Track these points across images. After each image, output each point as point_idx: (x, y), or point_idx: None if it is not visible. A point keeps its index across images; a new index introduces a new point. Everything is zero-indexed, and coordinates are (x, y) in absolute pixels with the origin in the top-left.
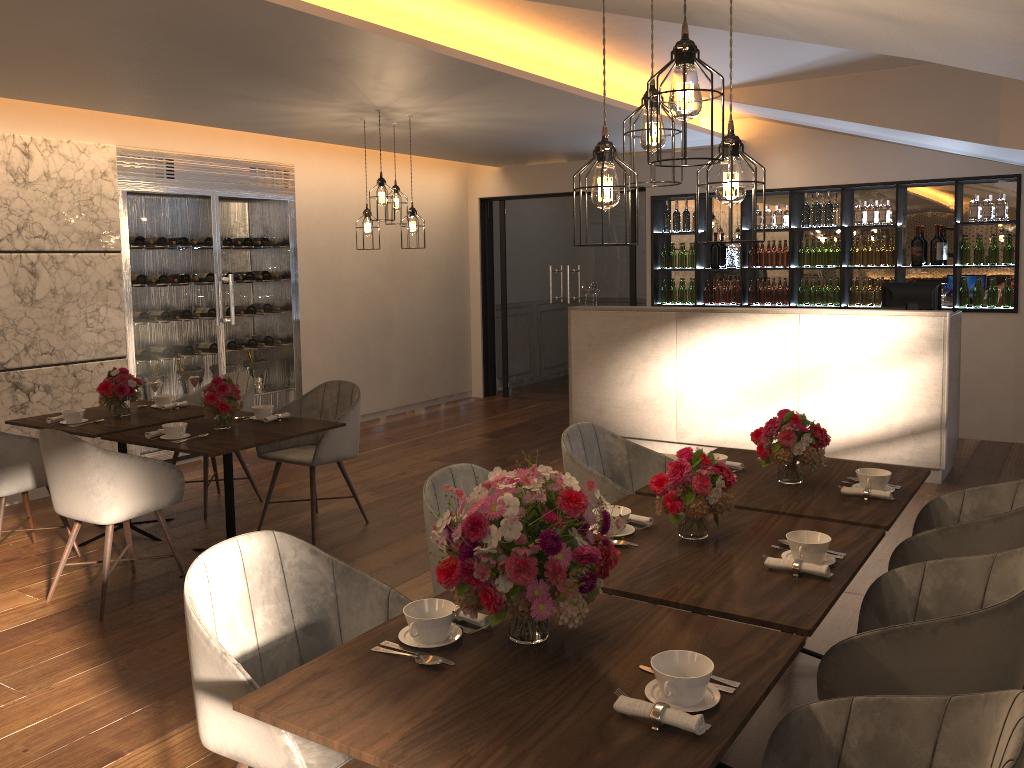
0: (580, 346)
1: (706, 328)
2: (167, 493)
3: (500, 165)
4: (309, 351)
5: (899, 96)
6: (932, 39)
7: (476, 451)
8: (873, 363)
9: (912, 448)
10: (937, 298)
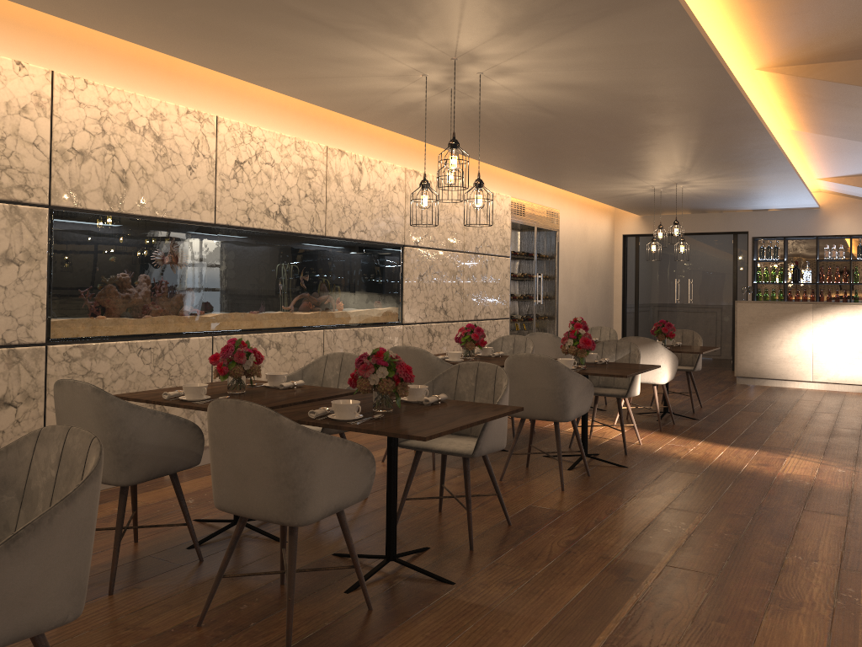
0: (743, 324)
1: (833, 313)
2: (673, 372)
3: (644, 214)
4: (560, 324)
5: None
6: None
7: (685, 385)
8: None
9: None
10: None
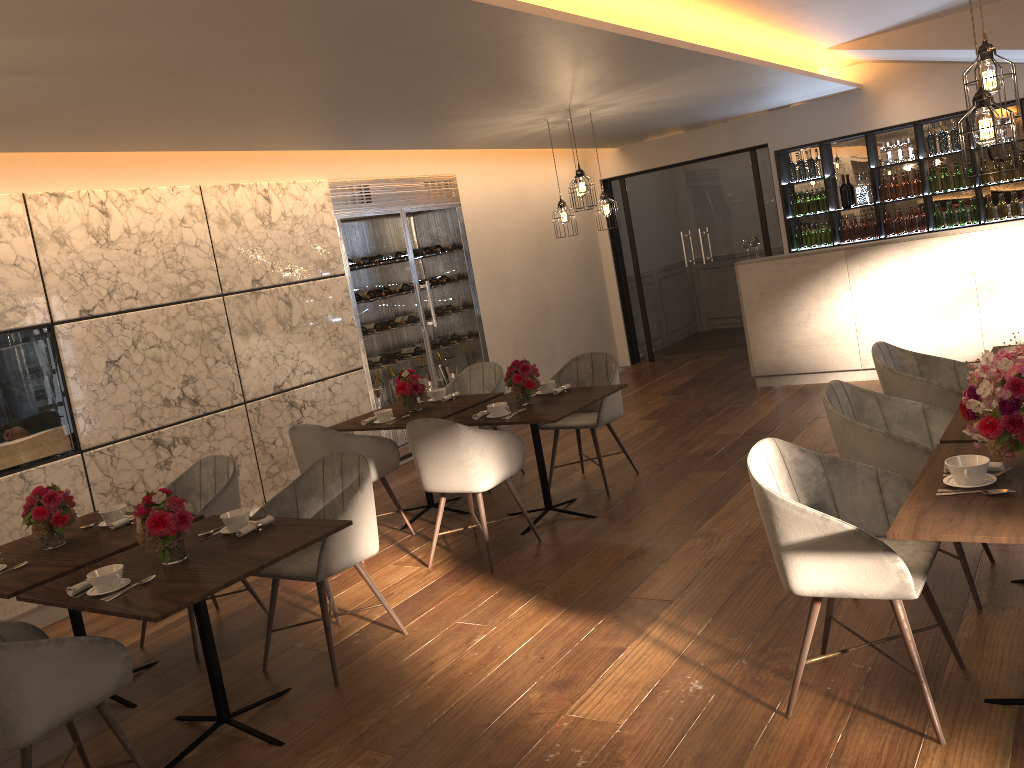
0: (751, 297)
1: (877, 260)
2: (516, 460)
3: (619, 146)
4: (492, 342)
5: None
6: None
7: (673, 407)
8: None
9: None
10: None
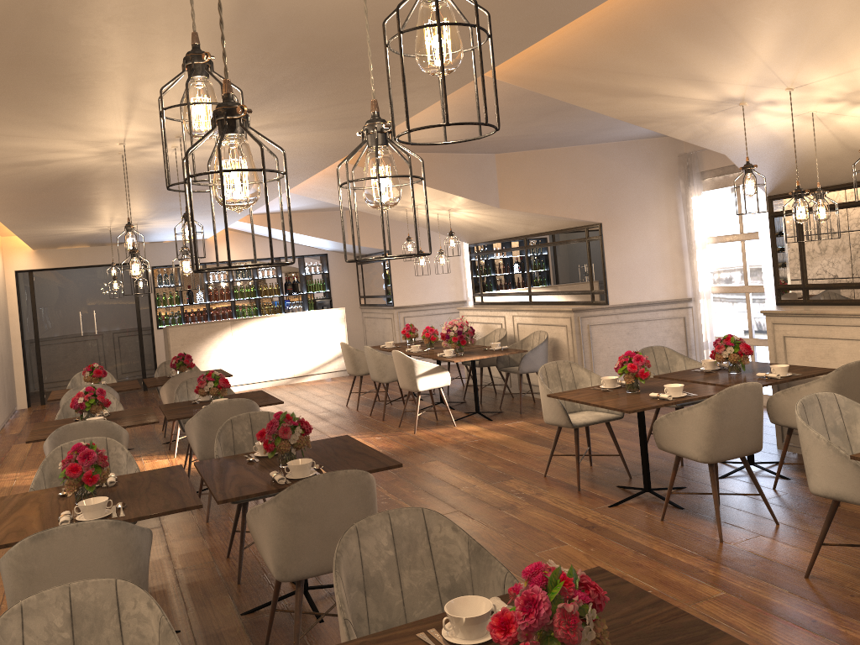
0: (176, 346)
1: (247, 327)
2: None
3: (41, 249)
4: None
5: (312, 223)
6: (441, 225)
7: None
8: (320, 331)
9: (338, 363)
10: (331, 303)
